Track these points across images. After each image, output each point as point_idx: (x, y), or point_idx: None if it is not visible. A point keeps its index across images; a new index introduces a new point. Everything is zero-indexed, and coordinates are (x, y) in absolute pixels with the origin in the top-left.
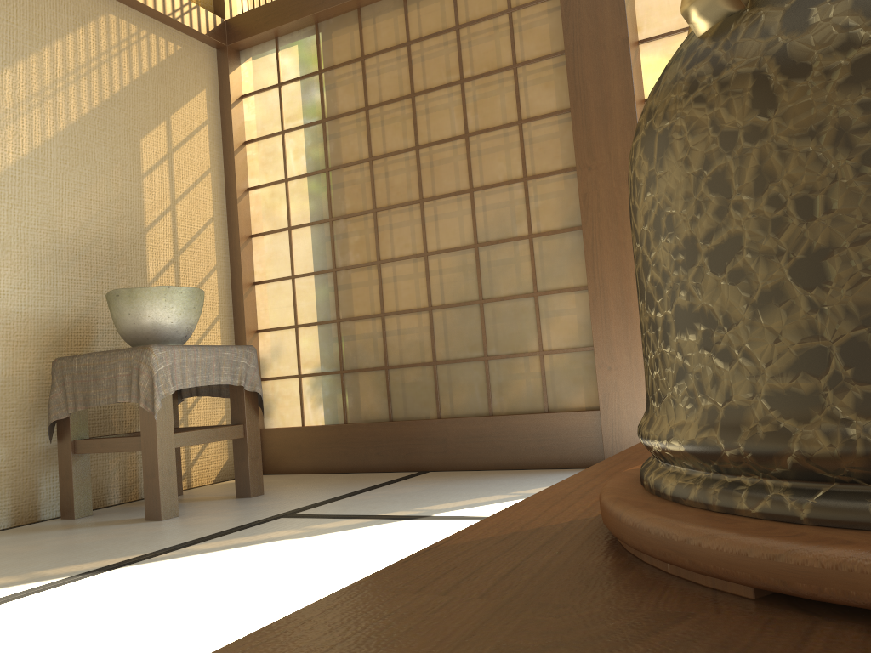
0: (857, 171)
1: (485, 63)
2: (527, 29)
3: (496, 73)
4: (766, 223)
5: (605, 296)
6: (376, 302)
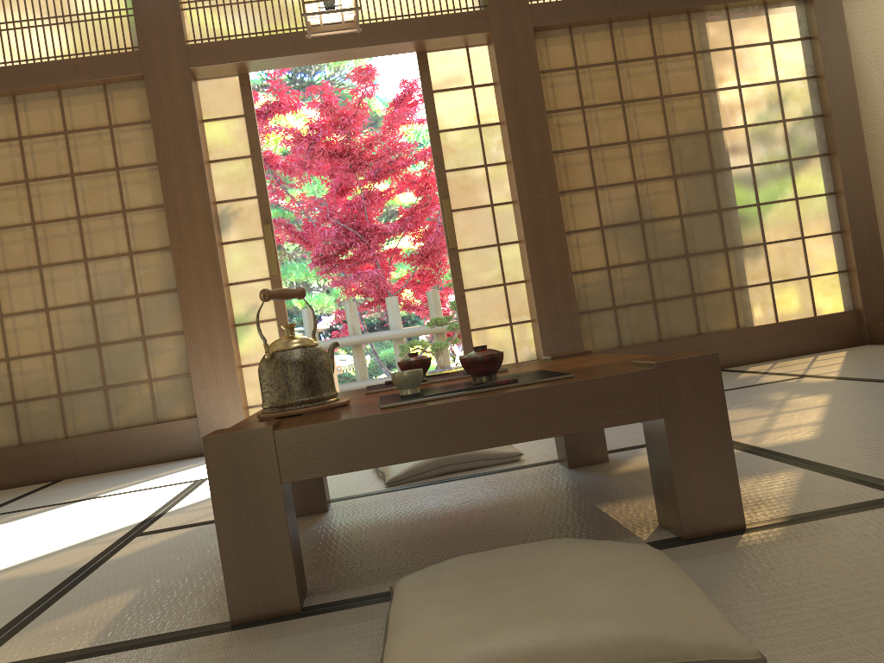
0: (282, 378)
1: (92, 163)
2: (126, 143)
3: (102, 172)
4: (275, 382)
5: (197, 338)
6: (0, 349)
